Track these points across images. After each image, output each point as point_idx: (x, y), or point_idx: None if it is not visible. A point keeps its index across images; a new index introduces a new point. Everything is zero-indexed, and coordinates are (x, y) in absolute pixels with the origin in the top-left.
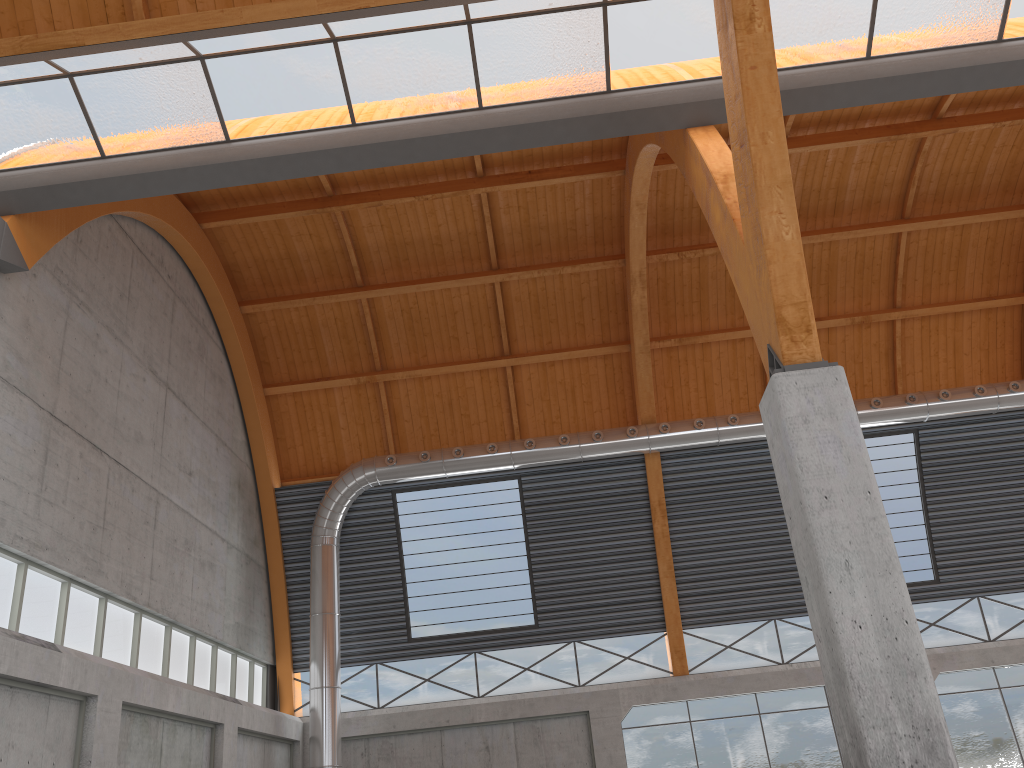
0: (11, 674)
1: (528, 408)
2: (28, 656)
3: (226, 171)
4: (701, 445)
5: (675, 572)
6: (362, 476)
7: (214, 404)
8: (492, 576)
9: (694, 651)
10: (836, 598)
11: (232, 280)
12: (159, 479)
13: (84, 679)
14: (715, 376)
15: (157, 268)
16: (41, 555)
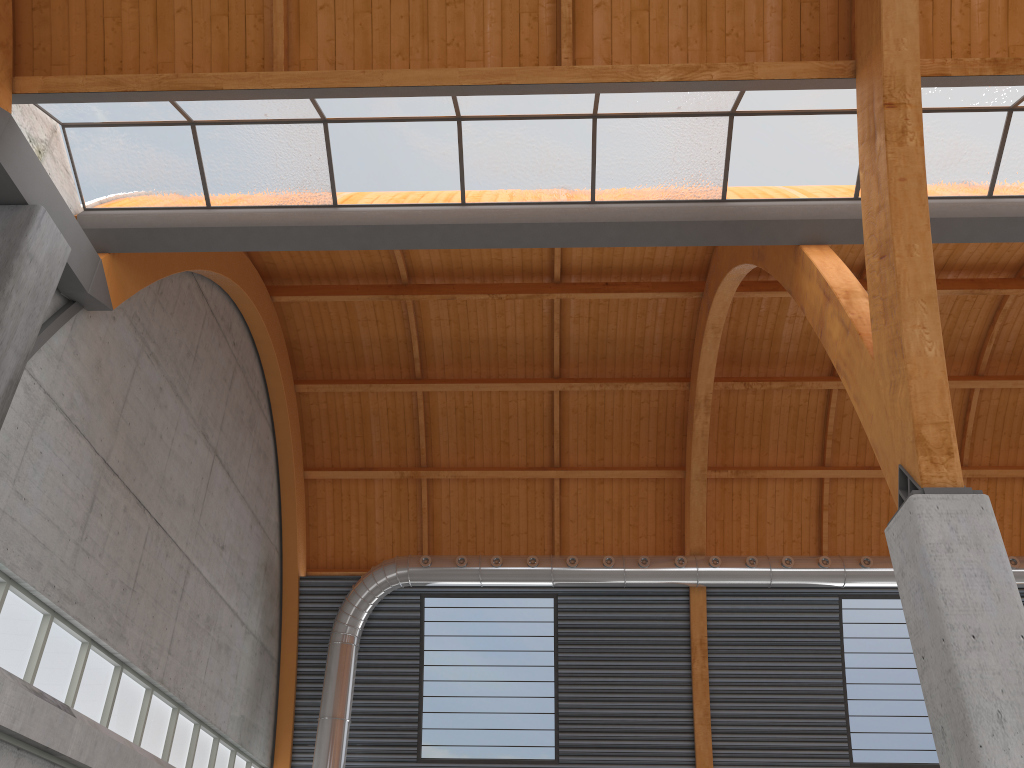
0: (23, 733)
1: (571, 524)
2: (43, 716)
3: (329, 234)
4: (751, 584)
5: (711, 720)
6: (394, 574)
7: (255, 479)
8: (515, 700)
9: None
10: (988, 754)
11: (291, 357)
12: (193, 548)
13: (92, 752)
14: (769, 514)
15: (225, 333)
16: (69, 608)
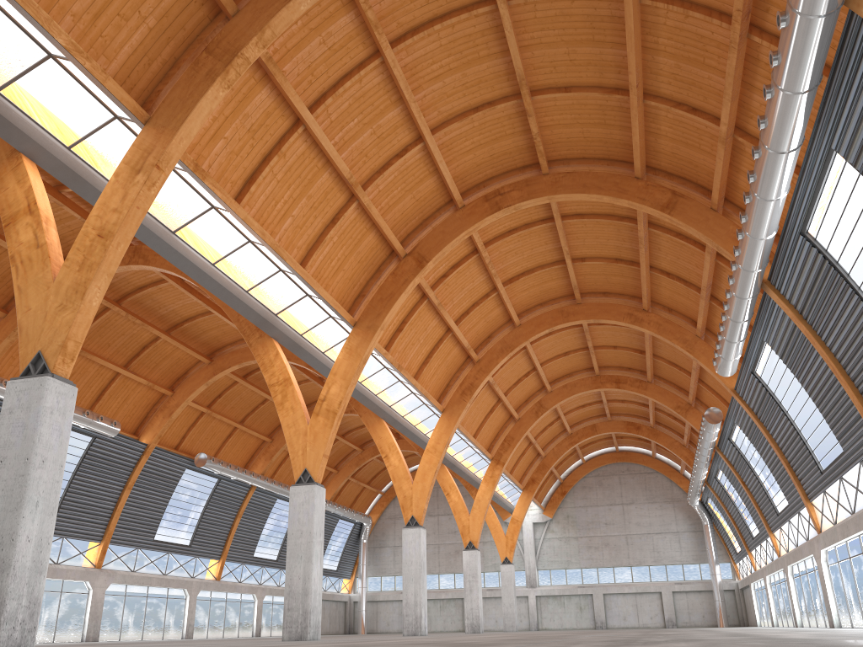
0: None
1: None
2: None
3: None
4: None
5: None
6: None
7: None
8: None
9: None
10: (25, 521)
11: None
12: None
13: None
14: None
15: None
16: None
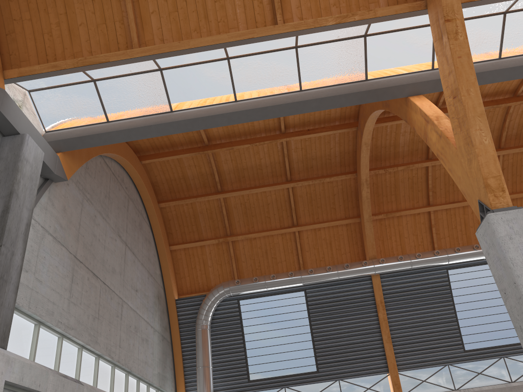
0: None
1: (307, 253)
2: (68, 387)
3: (171, 126)
4: (402, 269)
5: (391, 340)
6: (222, 291)
7: (146, 254)
8: (292, 344)
9: (405, 384)
10: None
11: (154, 190)
12: (123, 293)
13: None
14: (405, 233)
15: (121, 183)
16: (70, 332)
